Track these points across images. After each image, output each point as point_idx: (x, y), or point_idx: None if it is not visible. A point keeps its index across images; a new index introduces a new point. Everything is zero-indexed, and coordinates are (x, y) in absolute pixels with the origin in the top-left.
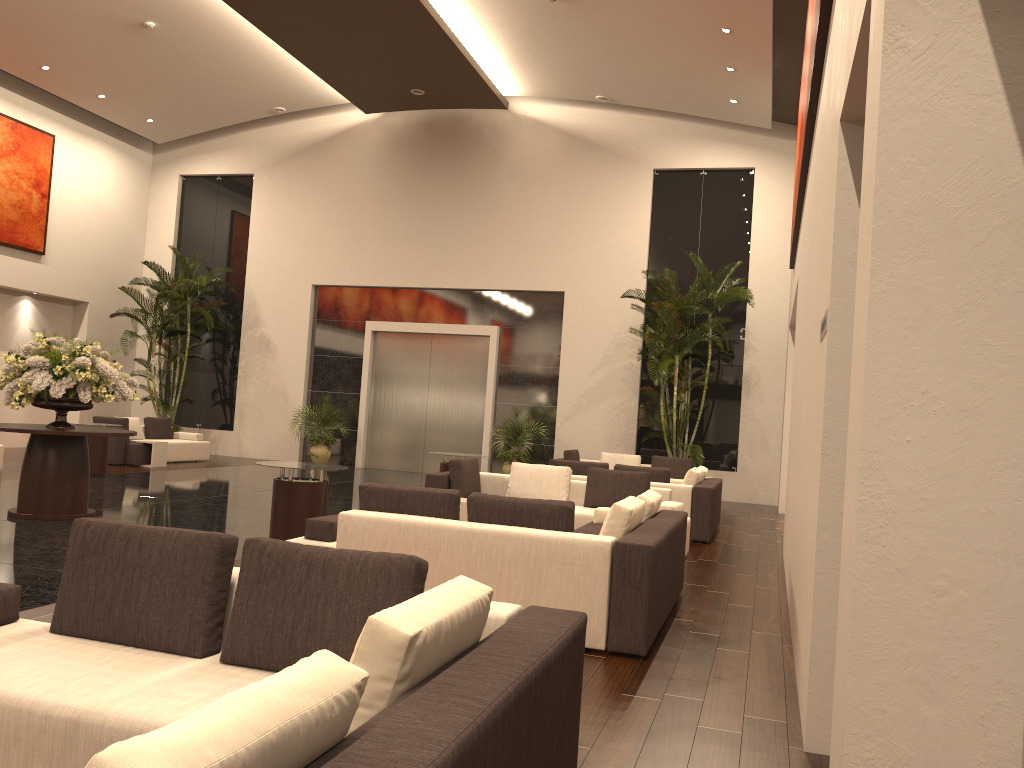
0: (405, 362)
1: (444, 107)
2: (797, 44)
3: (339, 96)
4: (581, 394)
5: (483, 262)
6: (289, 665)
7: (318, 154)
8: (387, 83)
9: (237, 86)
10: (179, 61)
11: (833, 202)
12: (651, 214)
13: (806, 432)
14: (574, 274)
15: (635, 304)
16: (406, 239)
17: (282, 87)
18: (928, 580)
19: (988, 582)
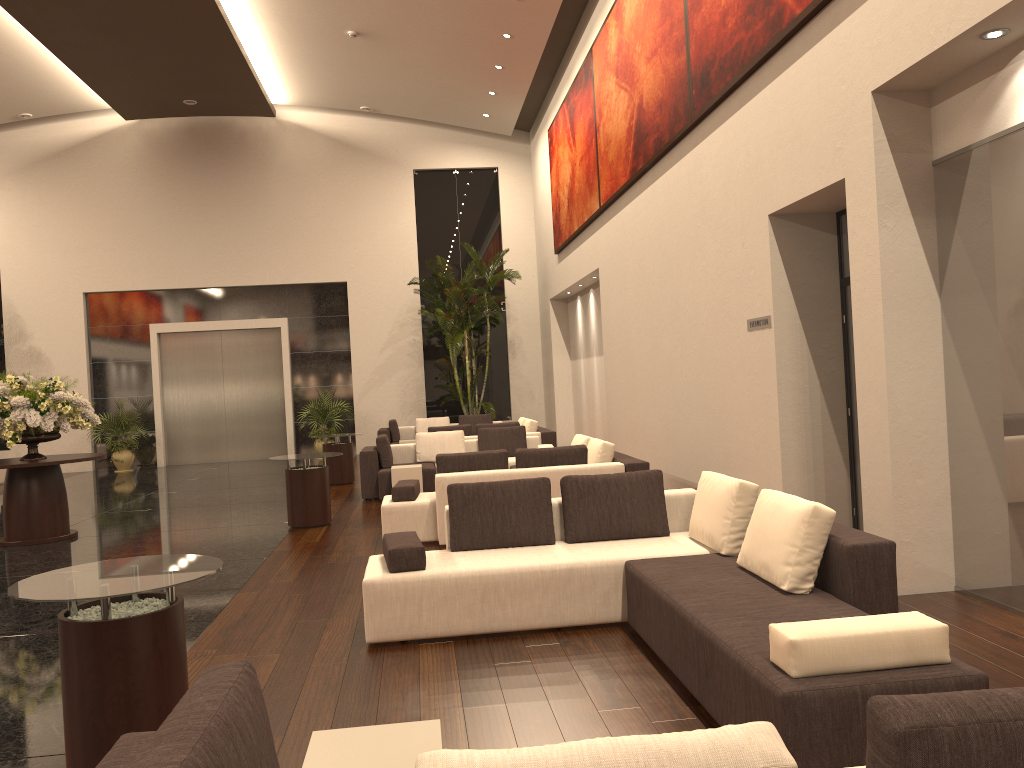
0: (196, 360)
1: (211, 114)
2: (546, 76)
3: (97, 103)
4: (373, 371)
5: (265, 259)
6: (611, 535)
7: (71, 160)
8: (162, 94)
9: None
10: None
11: (763, 257)
12: (415, 209)
13: (708, 381)
14: (354, 265)
15: (412, 288)
16: (182, 242)
17: (38, 95)
18: (914, 433)
19: (933, 430)
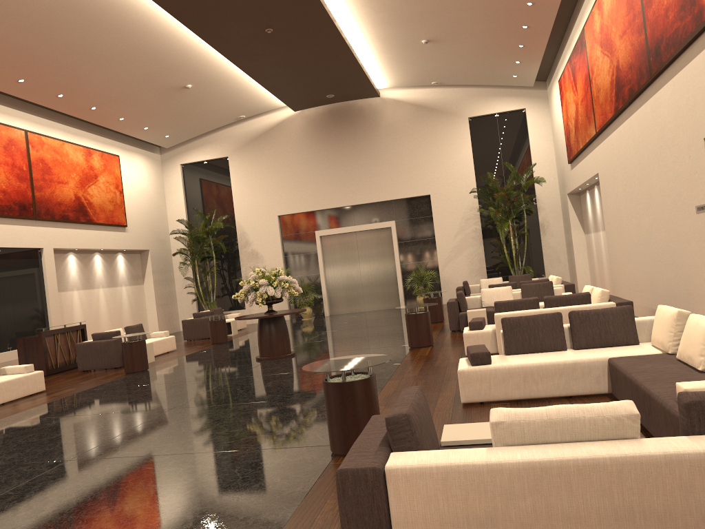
0: (342, 250)
1: (342, 101)
2: (554, 45)
3: (278, 104)
4: (450, 250)
5: (379, 185)
6: (601, 344)
7: (266, 139)
8: (314, 94)
9: (223, 109)
10: (196, 102)
11: (702, 165)
12: (471, 143)
13: (673, 247)
14: (434, 184)
15: (472, 195)
16: (330, 180)
17: (248, 105)
18: None
19: None
